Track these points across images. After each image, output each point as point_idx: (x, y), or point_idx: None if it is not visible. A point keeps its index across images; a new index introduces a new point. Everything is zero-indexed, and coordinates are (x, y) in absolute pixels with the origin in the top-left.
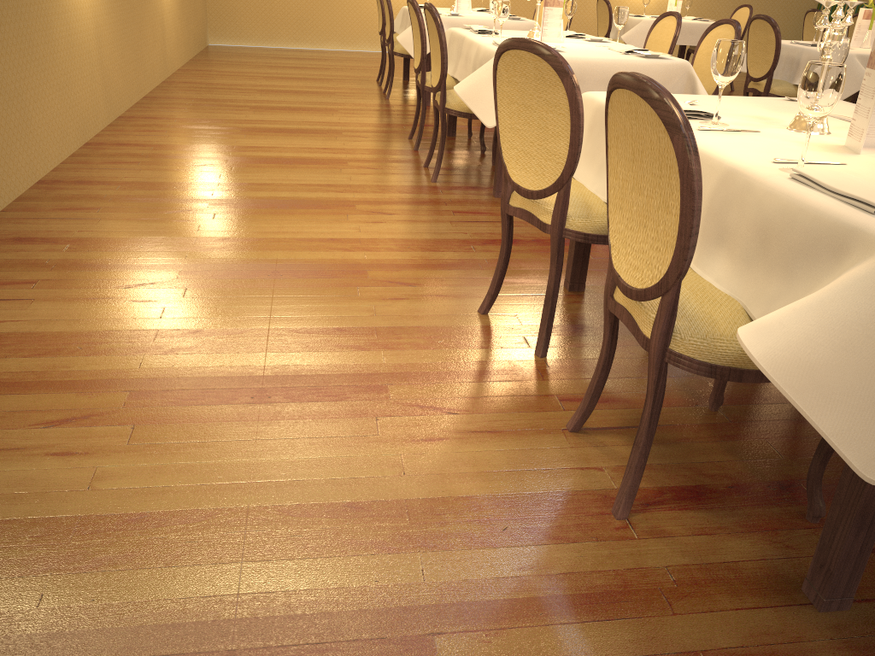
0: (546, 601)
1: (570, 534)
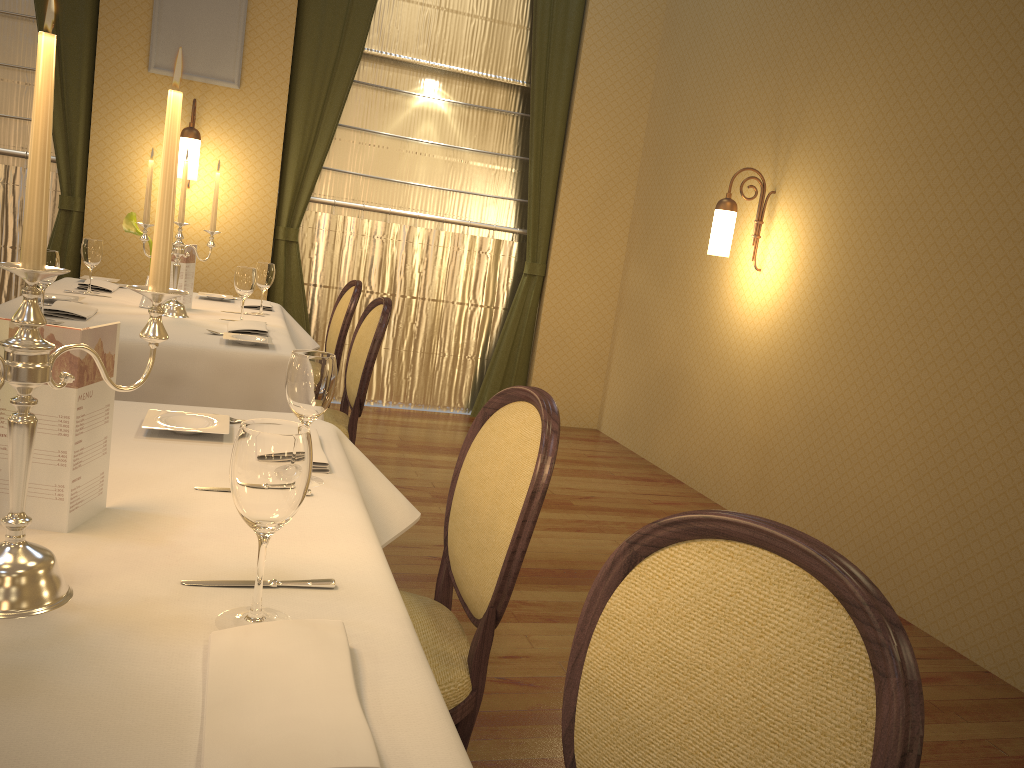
0: (500, 722)
1: (478, 767)
